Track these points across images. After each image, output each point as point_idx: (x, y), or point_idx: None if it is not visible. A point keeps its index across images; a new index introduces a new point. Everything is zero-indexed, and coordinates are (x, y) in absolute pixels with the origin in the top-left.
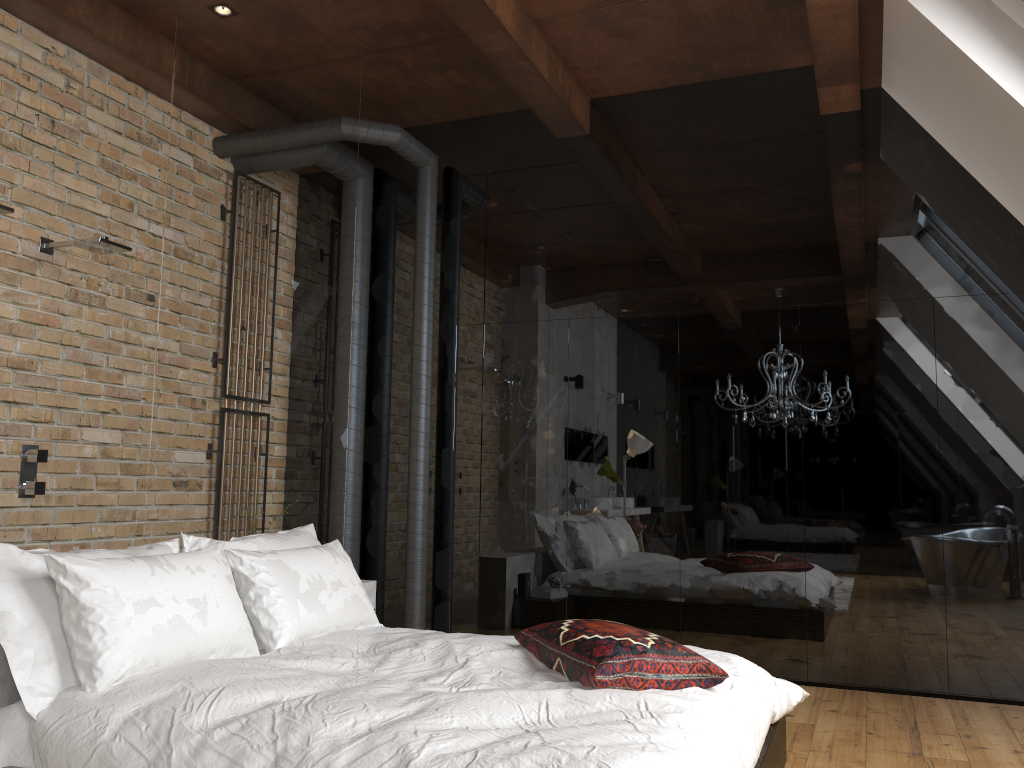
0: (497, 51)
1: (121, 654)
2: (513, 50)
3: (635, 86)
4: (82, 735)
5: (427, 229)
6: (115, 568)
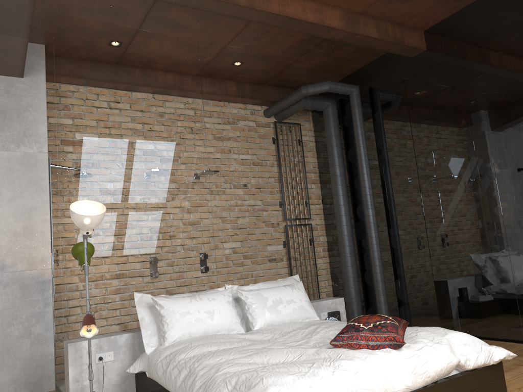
0: (341, 37)
1: (173, 332)
2: (348, 33)
3: (442, 16)
4: (154, 360)
5: (357, 123)
6: (175, 301)
